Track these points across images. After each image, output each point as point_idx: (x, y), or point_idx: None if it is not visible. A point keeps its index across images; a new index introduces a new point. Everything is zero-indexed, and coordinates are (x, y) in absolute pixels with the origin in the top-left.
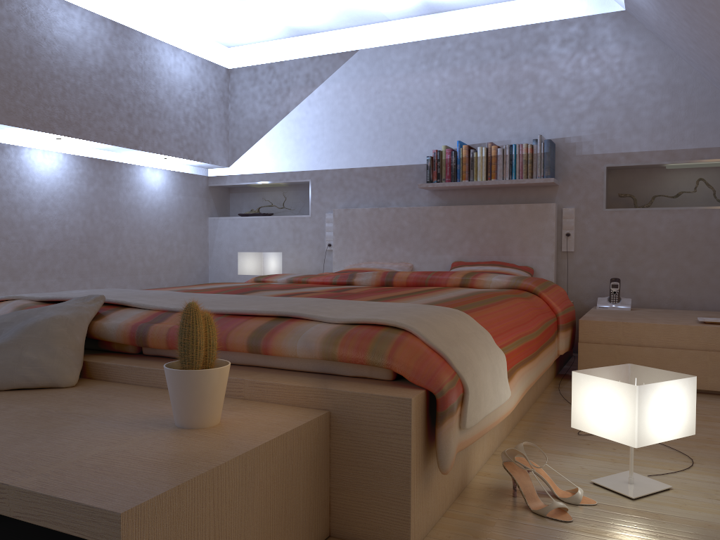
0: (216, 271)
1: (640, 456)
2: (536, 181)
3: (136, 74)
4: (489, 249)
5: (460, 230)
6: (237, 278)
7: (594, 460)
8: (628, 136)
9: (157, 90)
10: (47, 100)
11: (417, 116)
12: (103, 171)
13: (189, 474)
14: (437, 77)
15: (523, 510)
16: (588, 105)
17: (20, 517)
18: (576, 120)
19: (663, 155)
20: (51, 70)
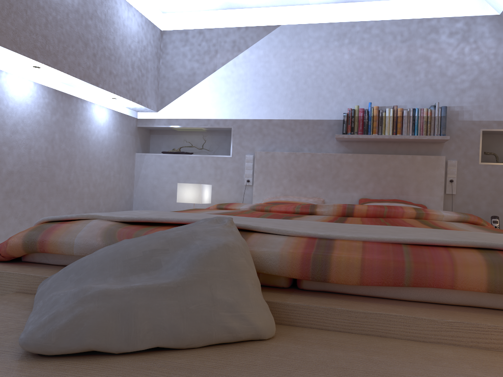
0: (140, 199)
1: None
2: (435, 138)
3: (100, 20)
4: (389, 189)
5: (366, 174)
6: (160, 205)
7: None
8: (500, 109)
9: (114, 37)
10: (33, 27)
11: (329, 81)
12: (64, 103)
13: None
14: (347, 52)
15: None
16: (469, 83)
17: None
18: (460, 94)
19: None
20: (38, 0)
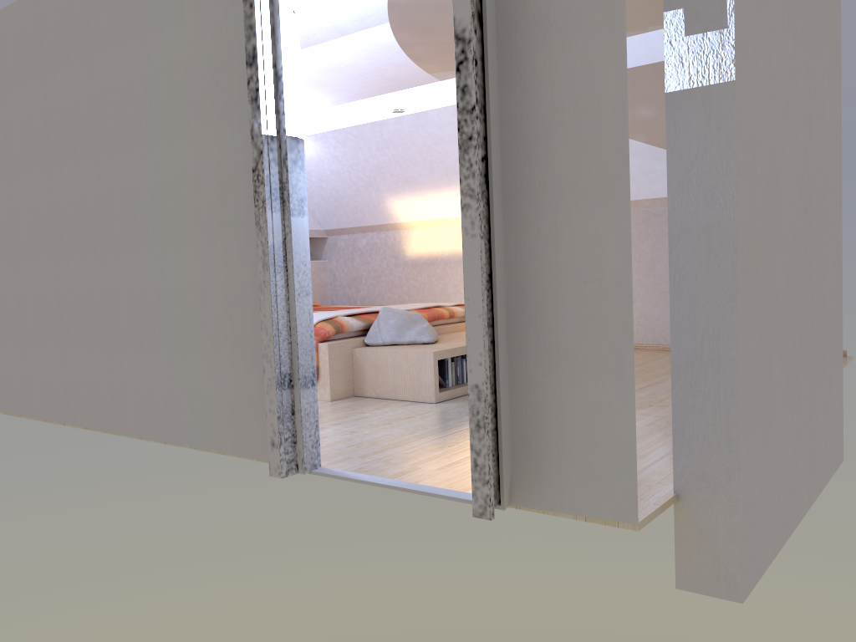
0: None
1: None
2: None
3: None
4: None
5: None
6: None
7: None
8: None
9: None
10: None
11: None
12: None
13: None
14: None
15: None
16: None
17: None
18: None
19: None
20: None
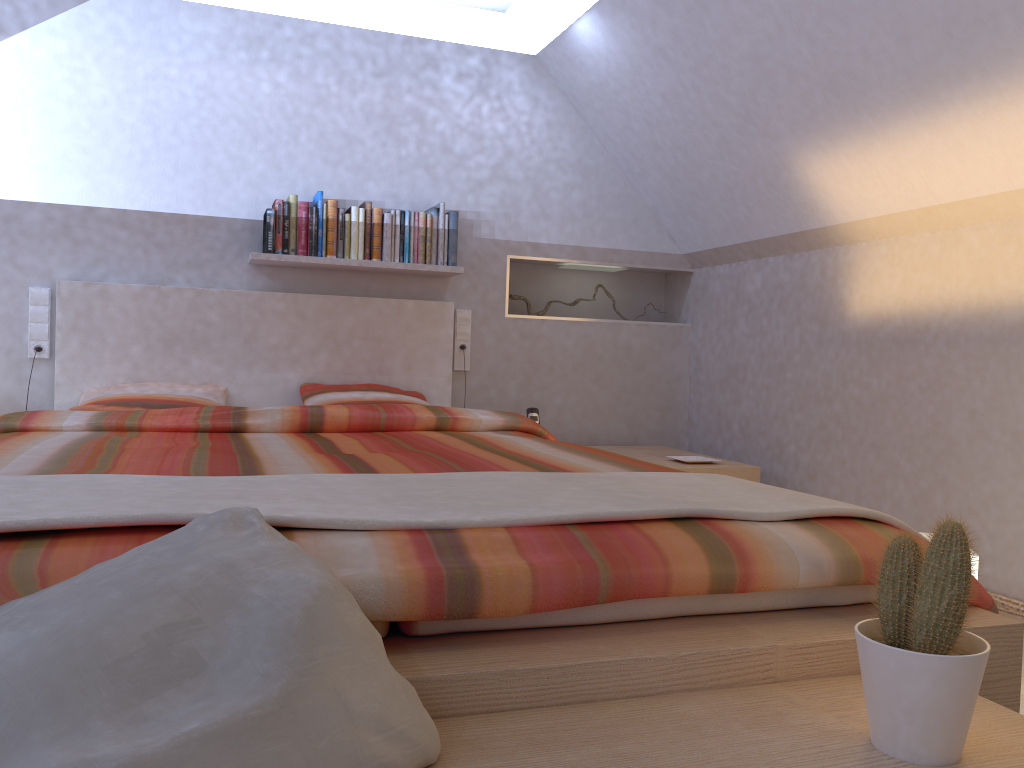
0: None
1: None
2: (440, 269)
3: None
4: (358, 365)
5: (313, 334)
6: None
7: None
8: (536, 222)
9: None
10: None
11: (229, 136)
12: None
13: None
14: (268, 79)
15: None
16: (489, 171)
17: None
18: (475, 189)
19: (573, 251)
20: None
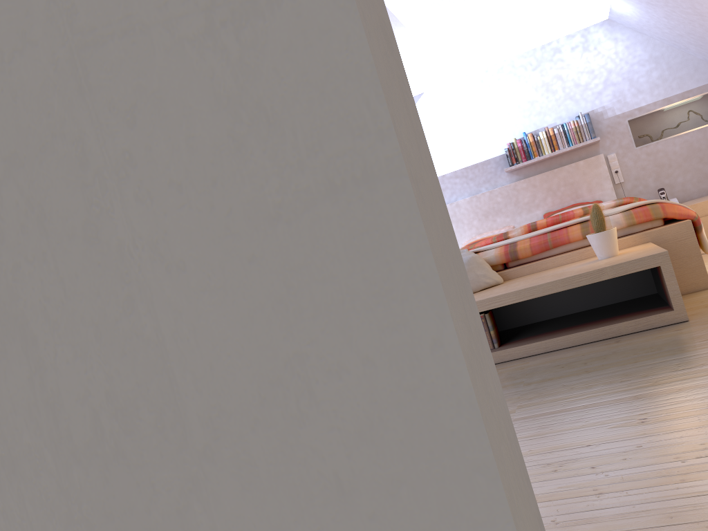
0: None
1: None
2: (587, 143)
3: None
4: (566, 198)
5: (541, 192)
6: None
7: None
8: (636, 97)
9: None
10: None
11: (482, 125)
12: None
13: (657, 249)
14: (489, 95)
15: None
16: (602, 85)
17: (615, 276)
18: (597, 96)
19: (662, 102)
20: None
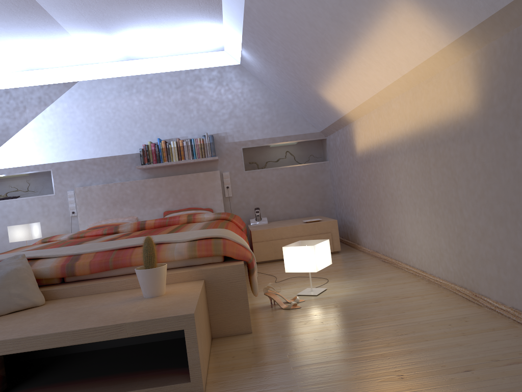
0: None
1: (307, 283)
2: (208, 159)
3: None
4: (184, 201)
5: (166, 192)
6: None
7: (291, 288)
8: (251, 131)
9: None
10: None
11: (126, 123)
12: None
13: (193, 302)
14: (136, 99)
15: (280, 309)
16: (228, 115)
17: (134, 335)
18: (223, 123)
19: (269, 140)
20: None
